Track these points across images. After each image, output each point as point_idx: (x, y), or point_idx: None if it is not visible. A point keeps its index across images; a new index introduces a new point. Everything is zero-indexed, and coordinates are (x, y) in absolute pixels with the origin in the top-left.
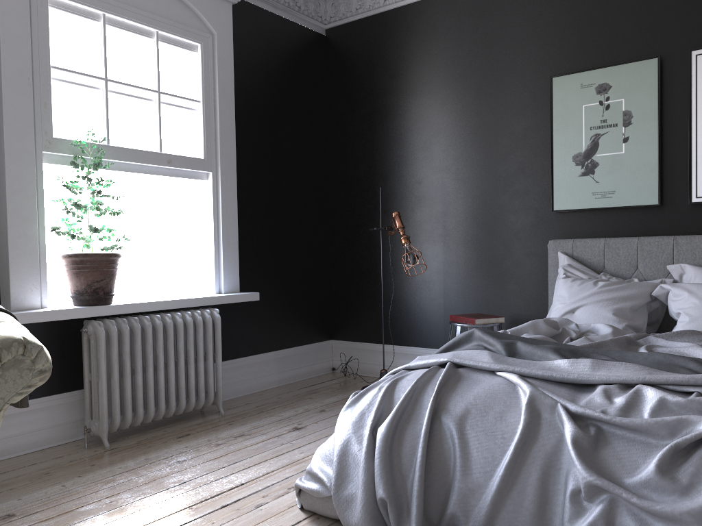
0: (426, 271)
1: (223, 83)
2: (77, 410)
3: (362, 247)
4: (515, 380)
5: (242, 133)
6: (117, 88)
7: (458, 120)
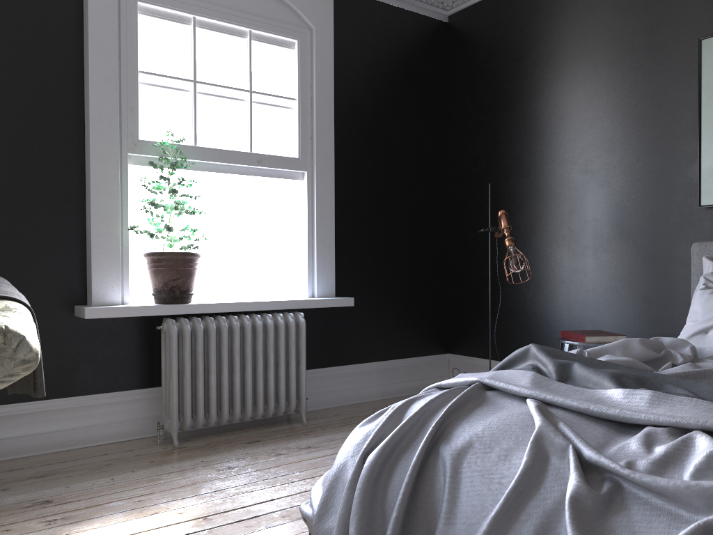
0: (548, 280)
1: (321, 79)
2: (158, 406)
3: (481, 252)
4: (531, 410)
5: (345, 131)
6: (206, 89)
7: (587, 103)
